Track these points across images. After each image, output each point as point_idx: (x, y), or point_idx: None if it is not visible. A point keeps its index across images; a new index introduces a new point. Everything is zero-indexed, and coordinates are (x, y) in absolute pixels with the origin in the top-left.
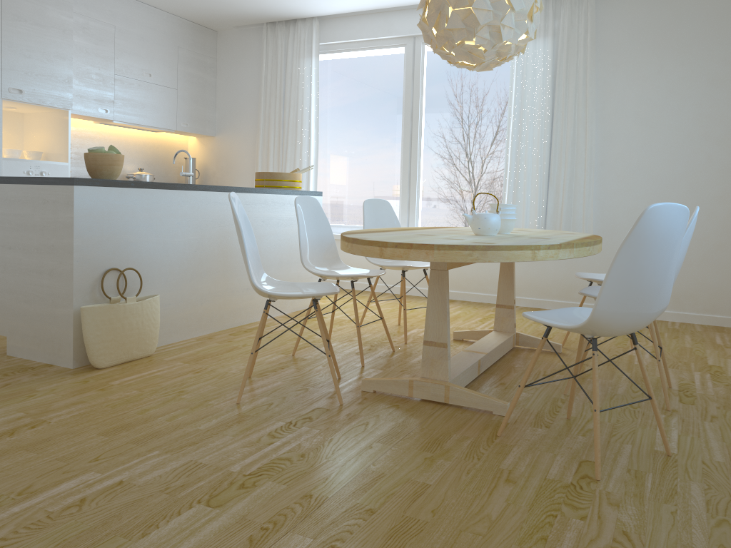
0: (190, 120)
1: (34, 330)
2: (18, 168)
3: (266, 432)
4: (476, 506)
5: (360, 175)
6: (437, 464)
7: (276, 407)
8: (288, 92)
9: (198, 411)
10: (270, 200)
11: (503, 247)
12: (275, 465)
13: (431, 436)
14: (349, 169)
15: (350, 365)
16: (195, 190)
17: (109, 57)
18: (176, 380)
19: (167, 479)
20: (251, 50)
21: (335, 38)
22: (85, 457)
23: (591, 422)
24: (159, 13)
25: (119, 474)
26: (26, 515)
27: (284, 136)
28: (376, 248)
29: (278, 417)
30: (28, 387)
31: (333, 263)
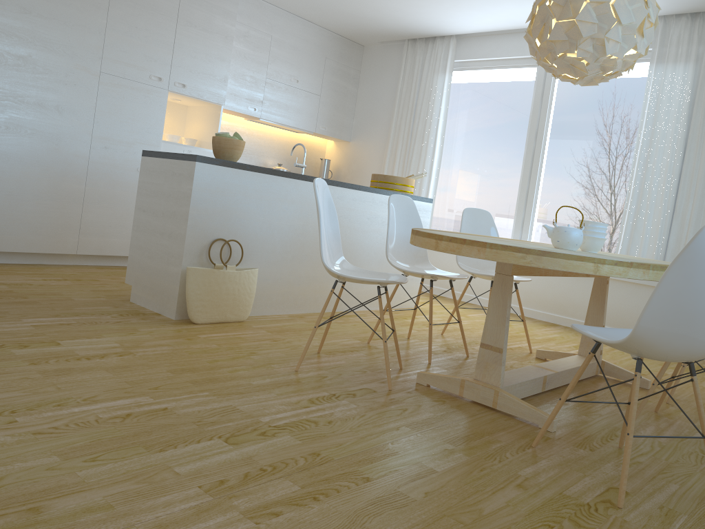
0: (329, 124)
1: (151, 282)
2: (174, 151)
3: (308, 397)
4: (472, 499)
5: (478, 189)
6: (454, 456)
7: (328, 380)
8: (419, 105)
9: (258, 370)
10: (377, 200)
11: (561, 255)
12: (300, 424)
13: (462, 432)
14: (468, 183)
15: (418, 360)
16: (305, 181)
17: (263, 62)
18: (253, 343)
19: (203, 415)
20: (392, 64)
21: (469, 56)
22: (148, 384)
23: (645, 456)
24: (312, 27)
25: (167, 403)
26: (80, 415)
27: (410, 146)
28: (433, 241)
29: (325, 388)
30: (132, 327)
31: (420, 262)
